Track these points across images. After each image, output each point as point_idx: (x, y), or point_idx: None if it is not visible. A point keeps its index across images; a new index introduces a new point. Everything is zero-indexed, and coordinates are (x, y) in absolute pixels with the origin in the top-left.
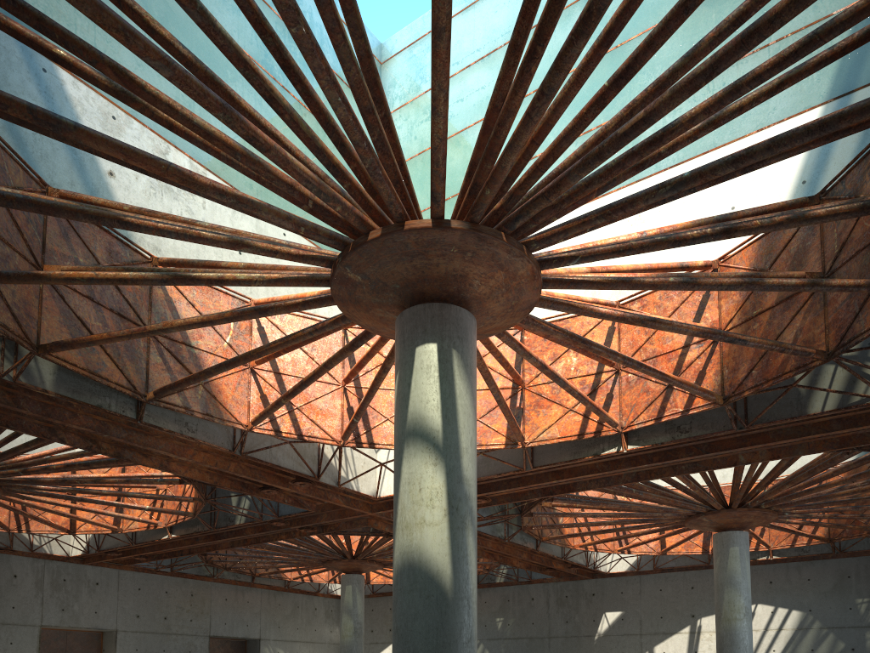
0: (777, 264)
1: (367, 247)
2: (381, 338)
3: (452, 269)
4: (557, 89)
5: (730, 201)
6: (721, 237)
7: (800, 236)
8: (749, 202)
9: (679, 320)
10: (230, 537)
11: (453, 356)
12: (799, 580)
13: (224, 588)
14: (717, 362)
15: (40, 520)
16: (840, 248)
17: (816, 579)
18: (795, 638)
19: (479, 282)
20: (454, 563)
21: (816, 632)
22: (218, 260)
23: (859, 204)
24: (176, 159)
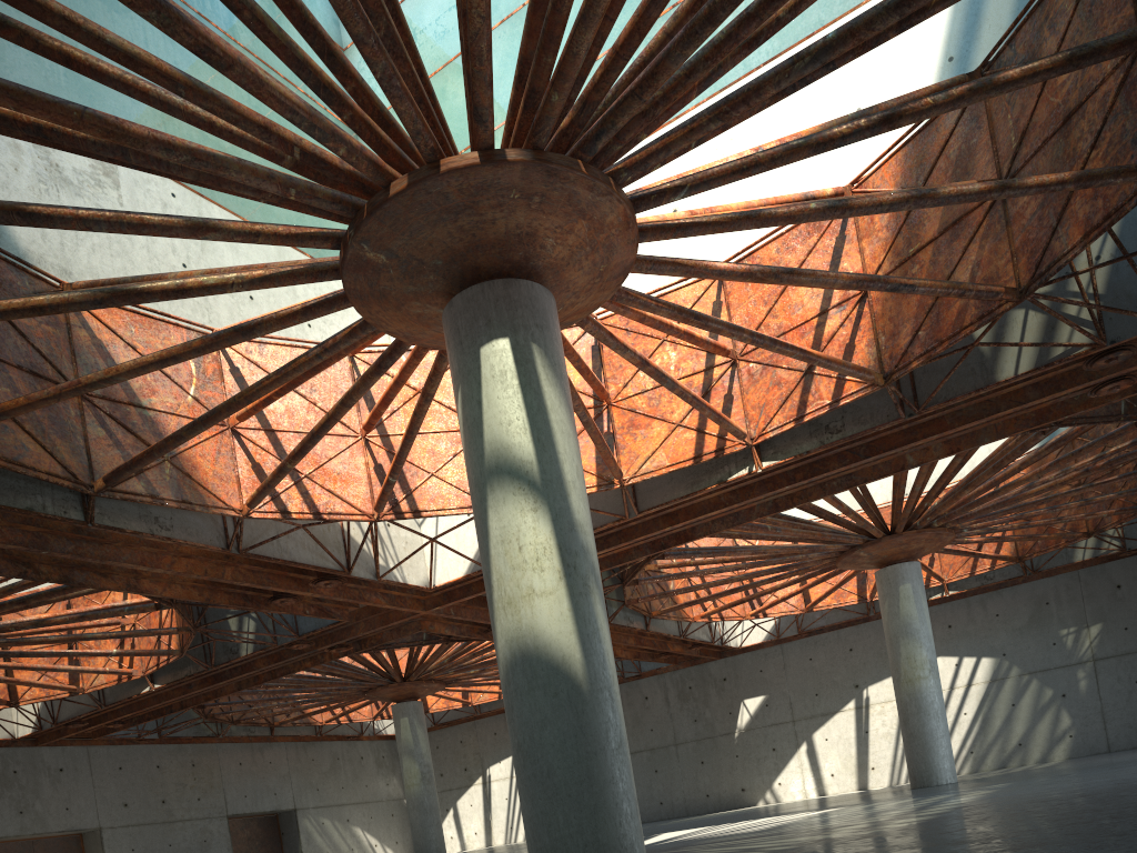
0: (934, 178)
1: (390, 208)
2: (415, 354)
3: (515, 226)
4: None
5: (853, 101)
6: (881, 130)
7: (961, 133)
8: (880, 99)
9: None
10: (236, 676)
11: (534, 354)
12: (985, 618)
13: (236, 749)
14: (868, 328)
15: None
16: (1020, 140)
17: (1007, 613)
18: (990, 693)
19: (554, 241)
20: (584, 642)
21: (1016, 681)
22: None
23: (1065, 55)
24: None
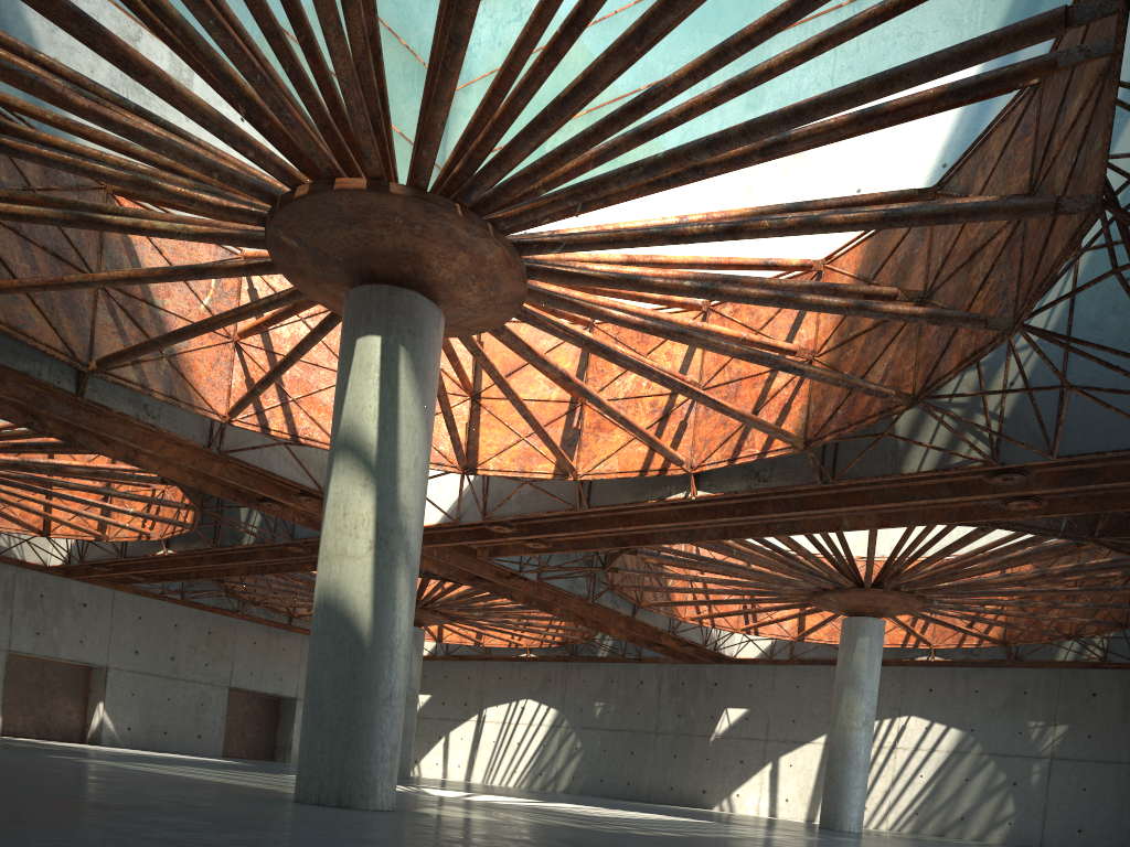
0: (882, 274)
1: (295, 207)
2: None
3: (401, 245)
4: (466, 37)
5: (856, 182)
6: (725, 238)
7: (910, 240)
8: (879, 186)
9: (752, 335)
10: (241, 561)
11: (400, 355)
12: (964, 691)
13: (253, 629)
14: (805, 395)
15: (0, 514)
16: (943, 262)
17: (986, 692)
18: (949, 763)
19: (439, 264)
20: (377, 606)
21: (975, 758)
22: None
23: (881, 213)
24: (150, 49)
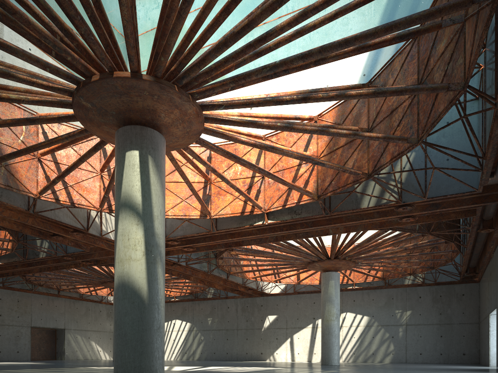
0: (346, 121)
1: (91, 86)
2: None
3: (146, 105)
4: None
5: (326, 82)
6: (302, 102)
7: (358, 106)
8: (336, 83)
9: (293, 149)
10: (38, 265)
11: (149, 159)
12: (368, 300)
13: (40, 297)
14: (315, 175)
15: None
16: (376, 115)
17: (377, 299)
18: (365, 331)
19: (164, 115)
20: (149, 283)
21: (375, 327)
22: (14, 85)
23: (372, 90)
24: None
